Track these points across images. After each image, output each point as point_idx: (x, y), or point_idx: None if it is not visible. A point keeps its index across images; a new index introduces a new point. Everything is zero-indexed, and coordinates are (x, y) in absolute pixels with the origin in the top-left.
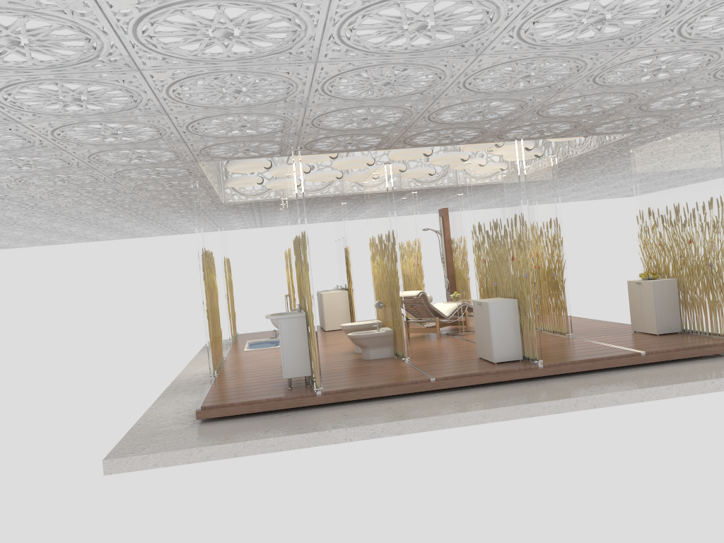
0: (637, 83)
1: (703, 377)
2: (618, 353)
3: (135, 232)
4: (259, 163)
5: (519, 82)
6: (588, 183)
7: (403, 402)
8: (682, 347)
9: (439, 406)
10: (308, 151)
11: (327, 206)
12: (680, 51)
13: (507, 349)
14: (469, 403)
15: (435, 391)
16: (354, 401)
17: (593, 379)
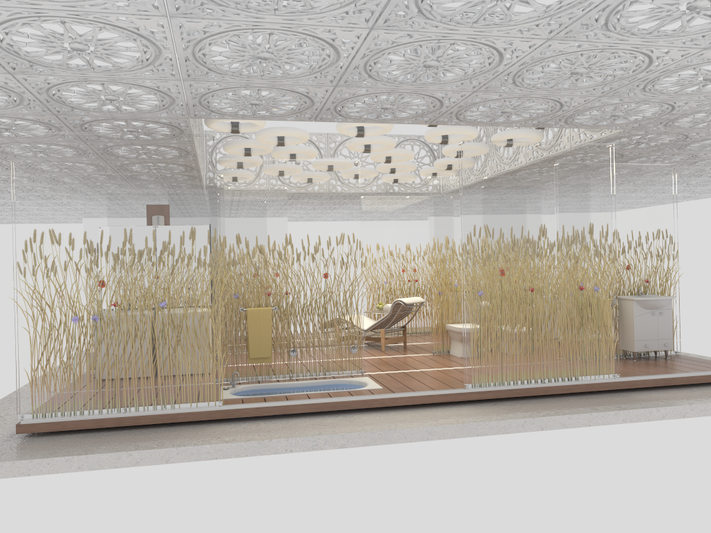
0: None
1: None
2: None
3: None
4: None
5: None
6: None
7: None
8: None
9: None
10: None
11: None
12: None
13: None
14: None
15: None
16: None
17: None
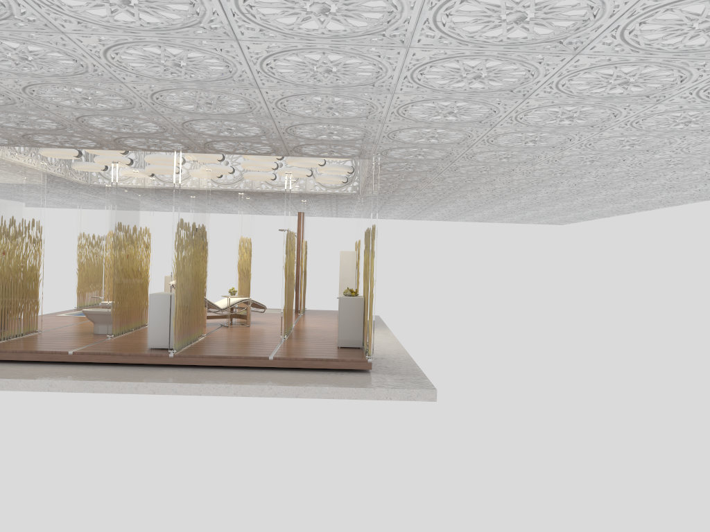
0: (224, 113)
1: (272, 383)
2: (251, 355)
3: (66, 203)
4: (63, 151)
5: (92, 102)
6: (460, 205)
7: (27, 367)
8: (310, 358)
9: (37, 373)
10: (44, 145)
11: (210, 199)
12: (186, 89)
13: (161, 337)
14: (61, 374)
15: (76, 363)
16: (2, 362)
17: (201, 372)
